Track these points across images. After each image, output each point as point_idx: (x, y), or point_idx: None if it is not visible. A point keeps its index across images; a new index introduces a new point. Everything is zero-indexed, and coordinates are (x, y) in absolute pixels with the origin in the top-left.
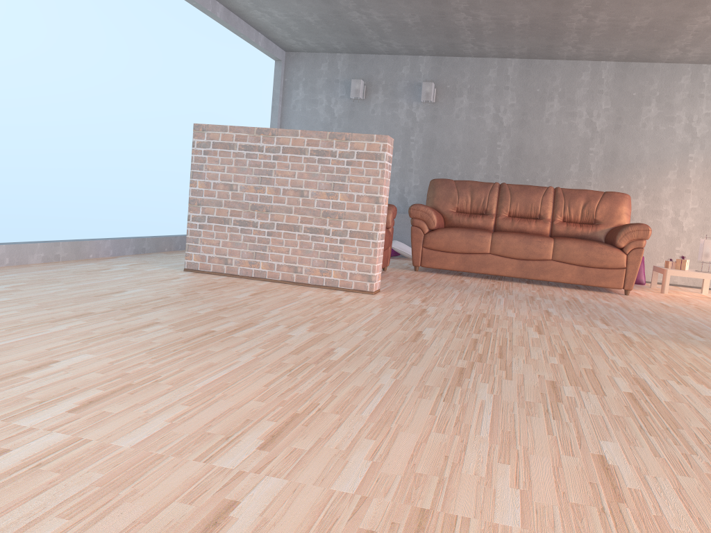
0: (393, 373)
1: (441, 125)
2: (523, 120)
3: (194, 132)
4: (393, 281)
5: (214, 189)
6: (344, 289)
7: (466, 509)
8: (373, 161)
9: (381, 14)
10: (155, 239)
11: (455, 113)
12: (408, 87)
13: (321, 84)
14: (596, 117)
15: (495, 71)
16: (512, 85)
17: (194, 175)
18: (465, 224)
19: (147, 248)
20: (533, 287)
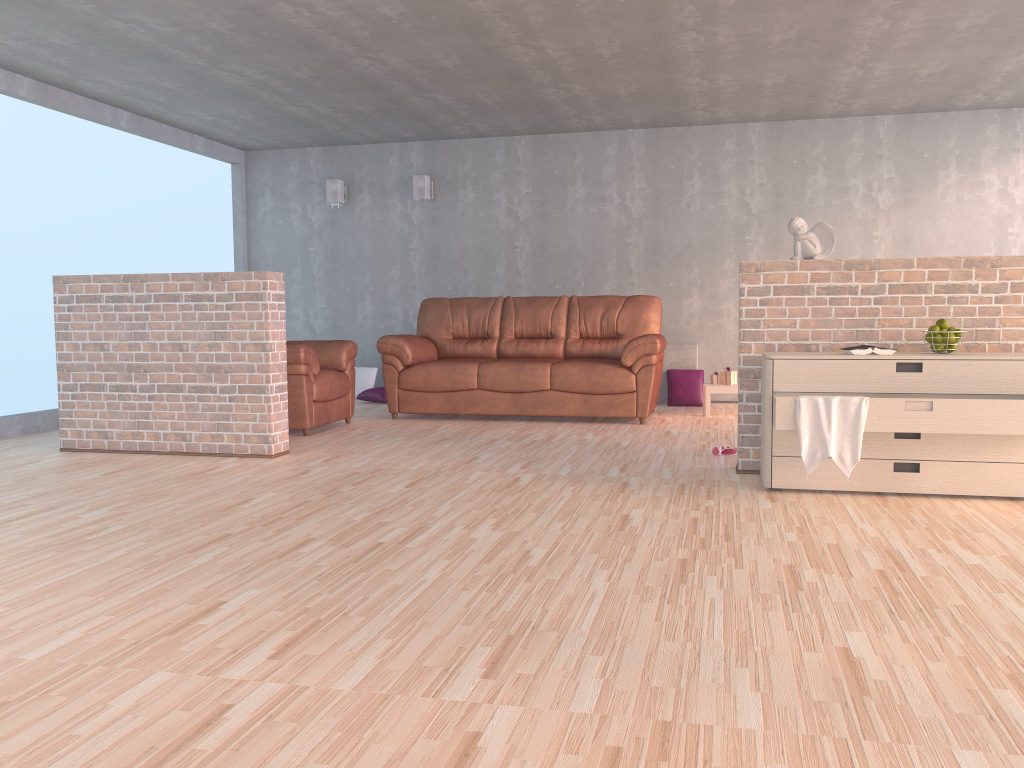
0: (135, 546)
1: (444, 228)
2: (543, 211)
3: (54, 285)
4: (334, 437)
5: (83, 350)
6: (240, 454)
7: (8, 650)
8: (254, 302)
9: (322, 105)
10: (54, 412)
11: (460, 210)
12: (399, 182)
13: (292, 188)
14: (630, 200)
15: (502, 154)
16: (525, 168)
17: (60, 337)
18: (461, 353)
19: (43, 425)
20: (524, 426)
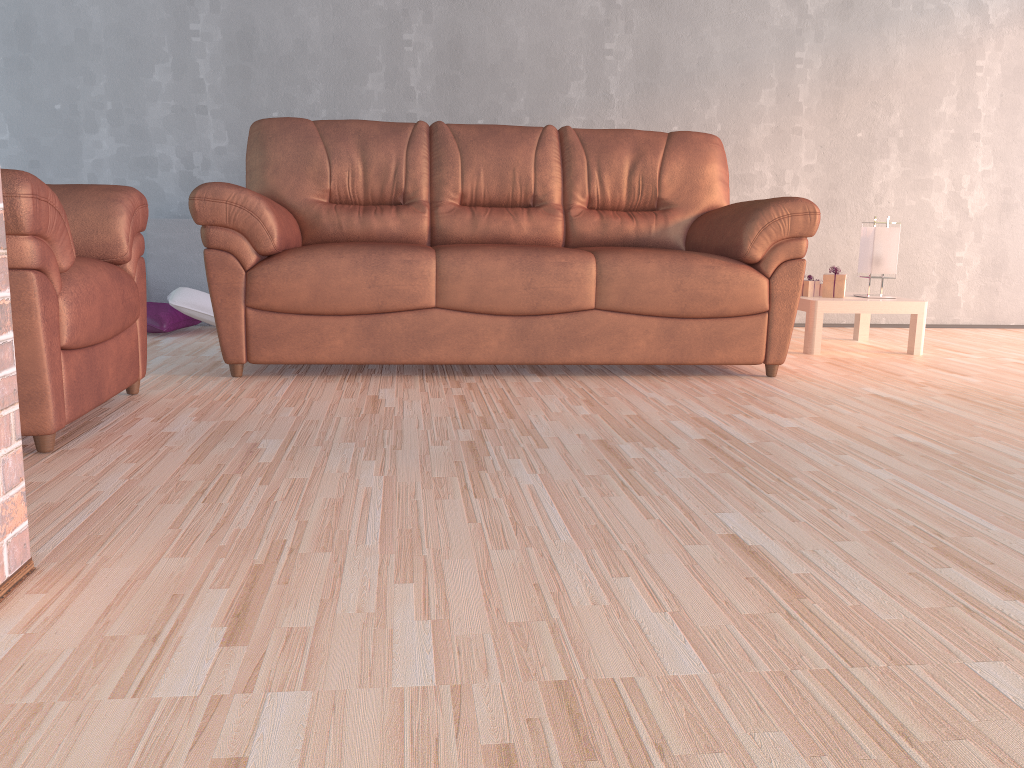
0: None
1: None
2: None
3: None
4: (140, 455)
5: None
6: None
7: None
8: None
9: None
10: None
11: None
12: None
13: None
14: None
15: None
16: None
17: None
18: (357, 233)
19: None
20: (566, 391)
